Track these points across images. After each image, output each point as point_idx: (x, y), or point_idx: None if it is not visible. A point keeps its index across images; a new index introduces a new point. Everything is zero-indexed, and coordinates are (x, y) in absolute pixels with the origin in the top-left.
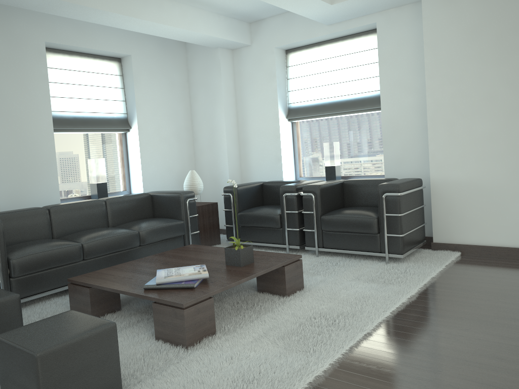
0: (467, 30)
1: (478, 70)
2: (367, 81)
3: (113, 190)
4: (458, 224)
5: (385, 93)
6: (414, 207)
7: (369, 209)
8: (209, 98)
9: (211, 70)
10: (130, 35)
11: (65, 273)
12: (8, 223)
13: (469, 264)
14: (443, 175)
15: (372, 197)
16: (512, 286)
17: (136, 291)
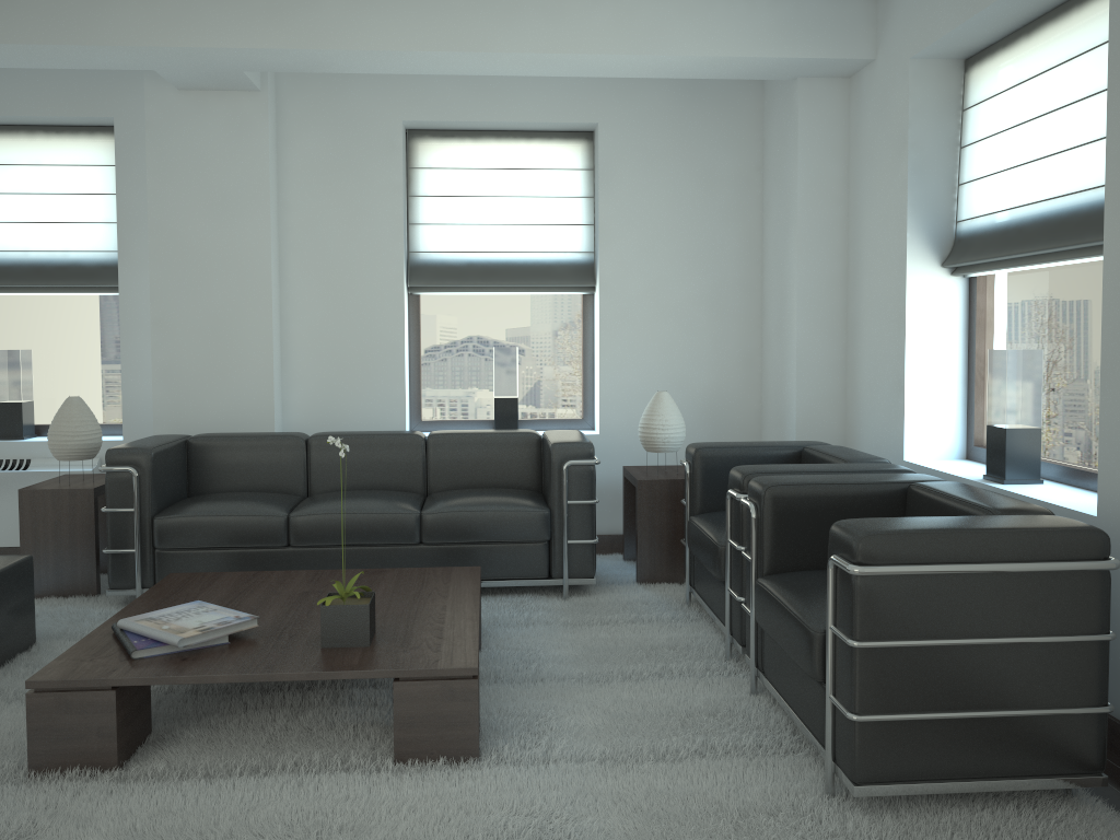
0: None
1: None
2: None
3: (554, 414)
4: None
5: (1118, 187)
6: (992, 634)
7: None
8: (782, 211)
9: (786, 139)
10: (598, 78)
11: (251, 563)
12: (231, 454)
13: None
14: None
15: None
16: None
17: (103, 629)
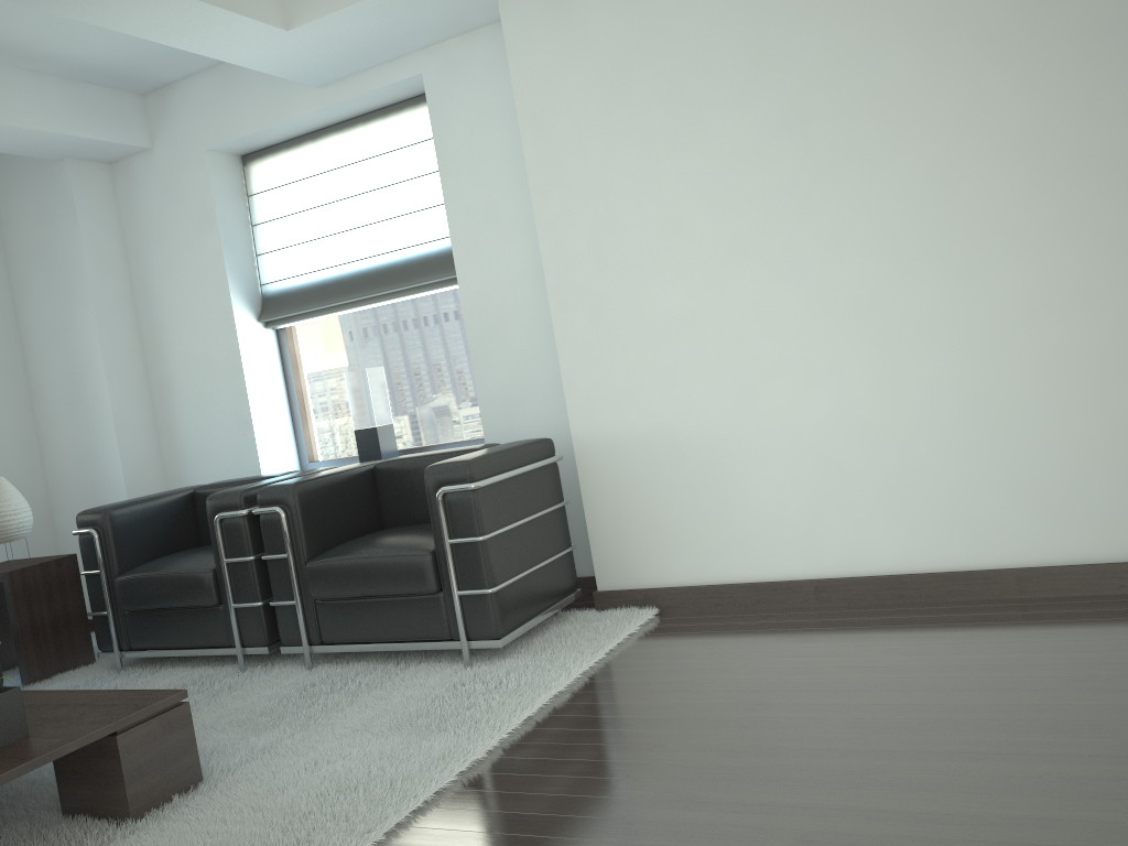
0: (603, 75)
1: (638, 167)
2: (428, 215)
3: None
4: (646, 539)
5: (462, 240)
6: (530, 513)
7: (423, 531)
8: (58, 287)
9: (54, 217)
10: None
11: None
12: None
13: (665, 640)
14: (599, 425)
15: None
16: (734, 693)
17: None
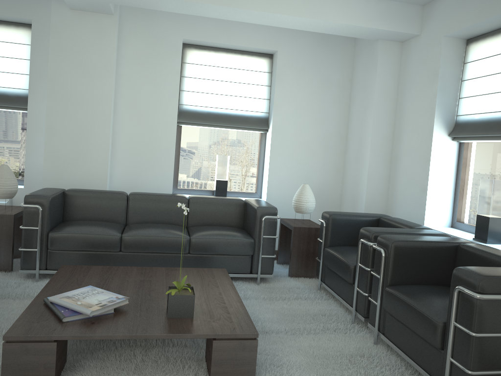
0: None
1: None
2: None
3: (242, 189)
4: None
5: None
6: None
7: None
8: (363, 102)
9: (369, 68)
10: (279, 29)
11: (99, 259)
12: (87, 200)
13: None
14: None
15: None
16: None
17: (37, 301)
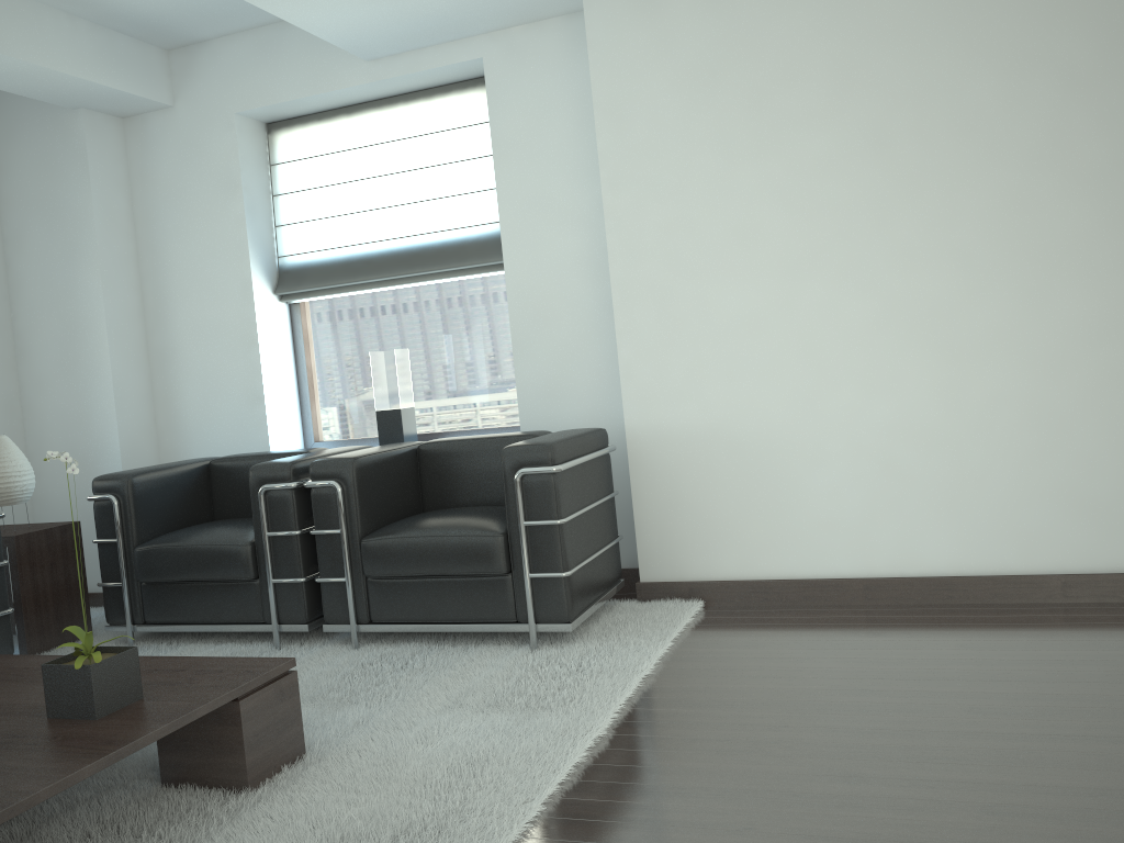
0: (687, 77)
1: (716, 169)
2: (469, 200)
3: None
4: (695, 532)
5: (512, 227)
6: (592, 501)
7: (485, 513)
8: (59, 242)
9: (61, 168)
10: None
11: None
12: None
13: (726, 630)
14: (655, 418)
15: (493, 481)
16: (830, 680)
17: None
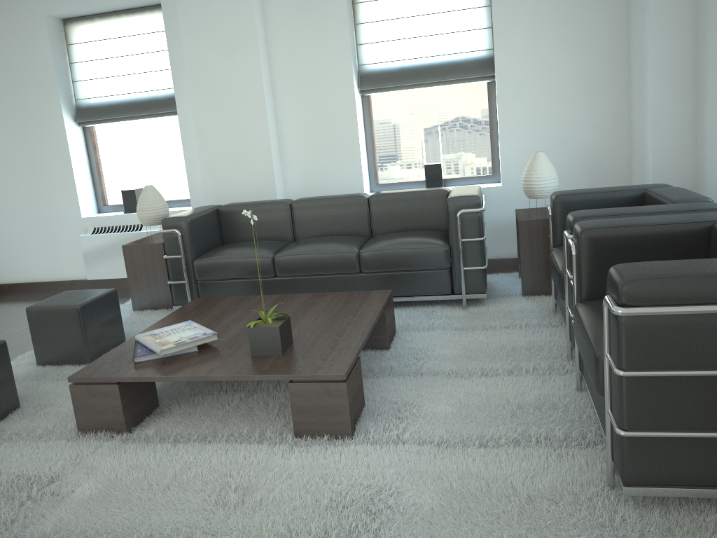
0: None
1: None
2: None
3: (470, 173)
4: None
5: None
6: None
7: None
8: None
9: None
10: None
11: (254, 288)
12: (244, 216)
13: None
14: None
15: None
16: None
17: (132, 340)
